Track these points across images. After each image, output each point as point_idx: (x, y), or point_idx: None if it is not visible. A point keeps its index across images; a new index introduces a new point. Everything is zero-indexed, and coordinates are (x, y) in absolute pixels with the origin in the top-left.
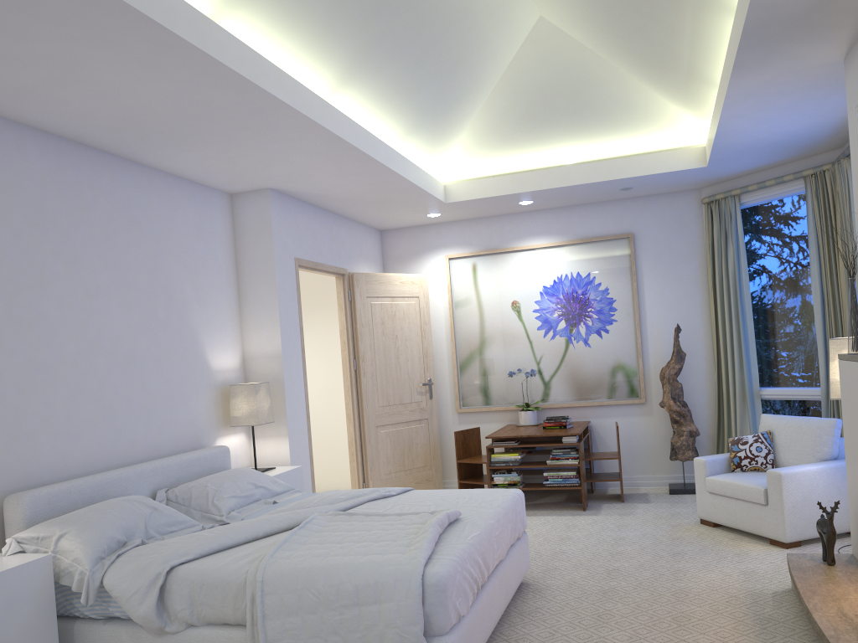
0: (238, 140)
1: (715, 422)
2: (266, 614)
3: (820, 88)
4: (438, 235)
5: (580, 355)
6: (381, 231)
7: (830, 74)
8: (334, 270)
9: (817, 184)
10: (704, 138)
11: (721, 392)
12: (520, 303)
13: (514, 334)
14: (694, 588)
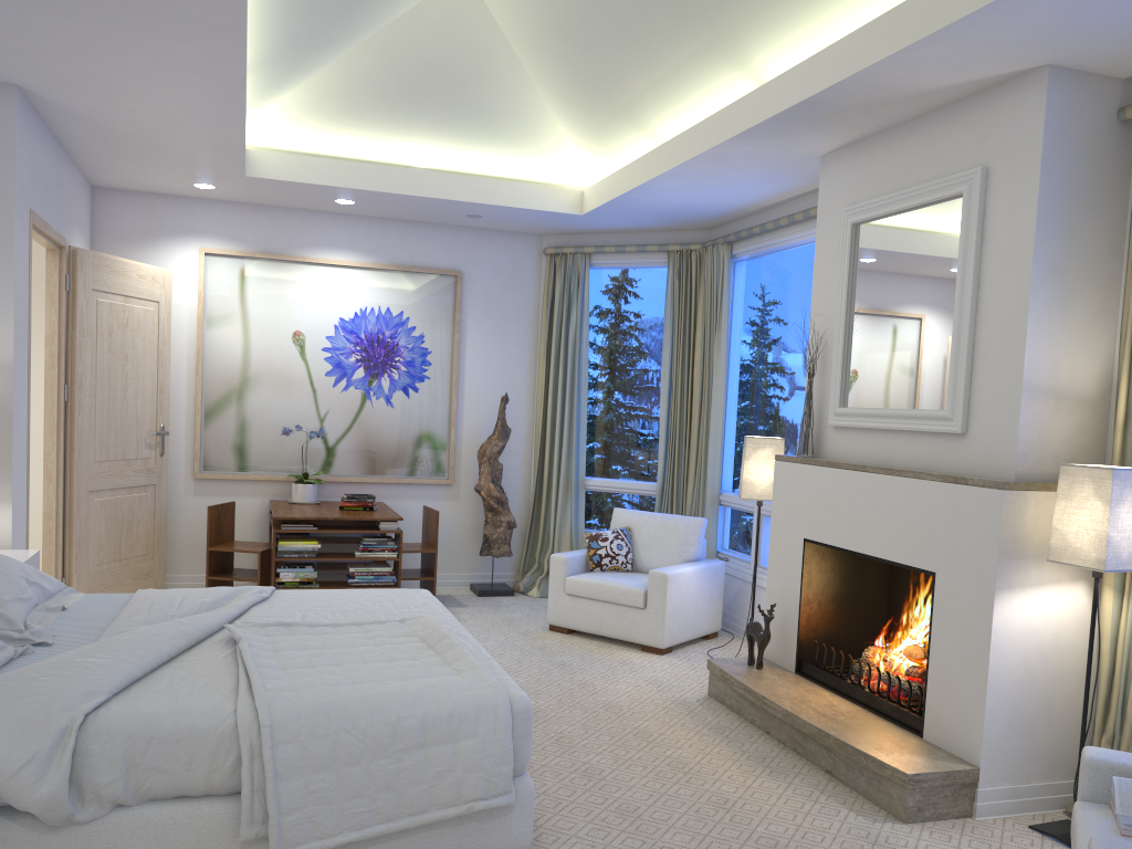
0: (85, 7)
1: (530, 512)
2: (279, 773)
3: (773, 173)
4: (191, 216)
5: (379, 416)
6: (93, 188)
7: (797, 164)
8: (58, 239)
9: (682, 263)
10: (579, 180)
11: (538, 478)
12: (306, 336)
13: (292, 377)
14: (619, 701)
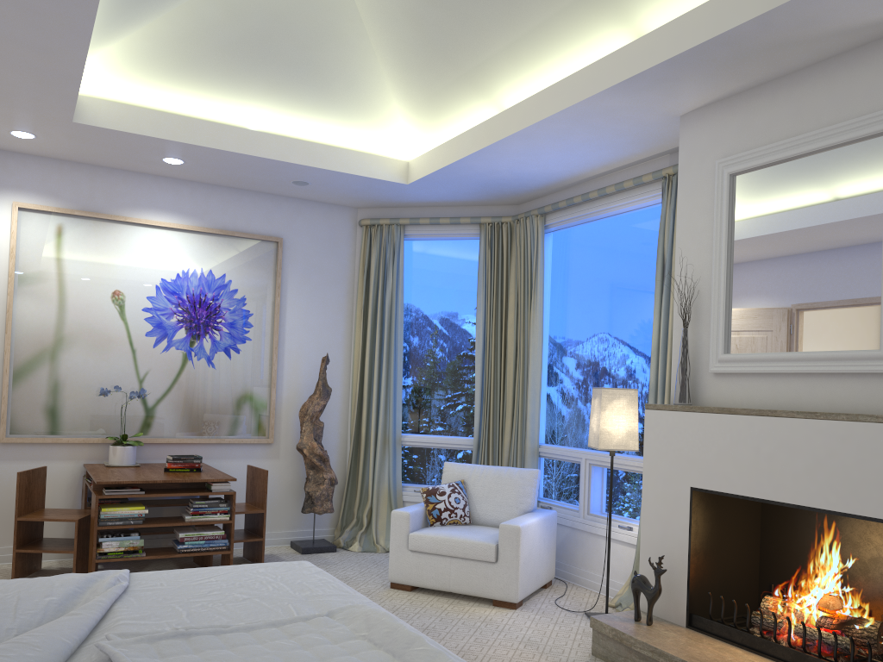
0: None
1: (348, 469)
2: None
3: (620, 136)
4: (4, 169)
5: (200, 376)
6: None
7: (651, 125)
8: None
9: (493, 234)
10: (402, 153)
11: (355, 435)
12: (126, 295)
13: (110, 337)
14: None
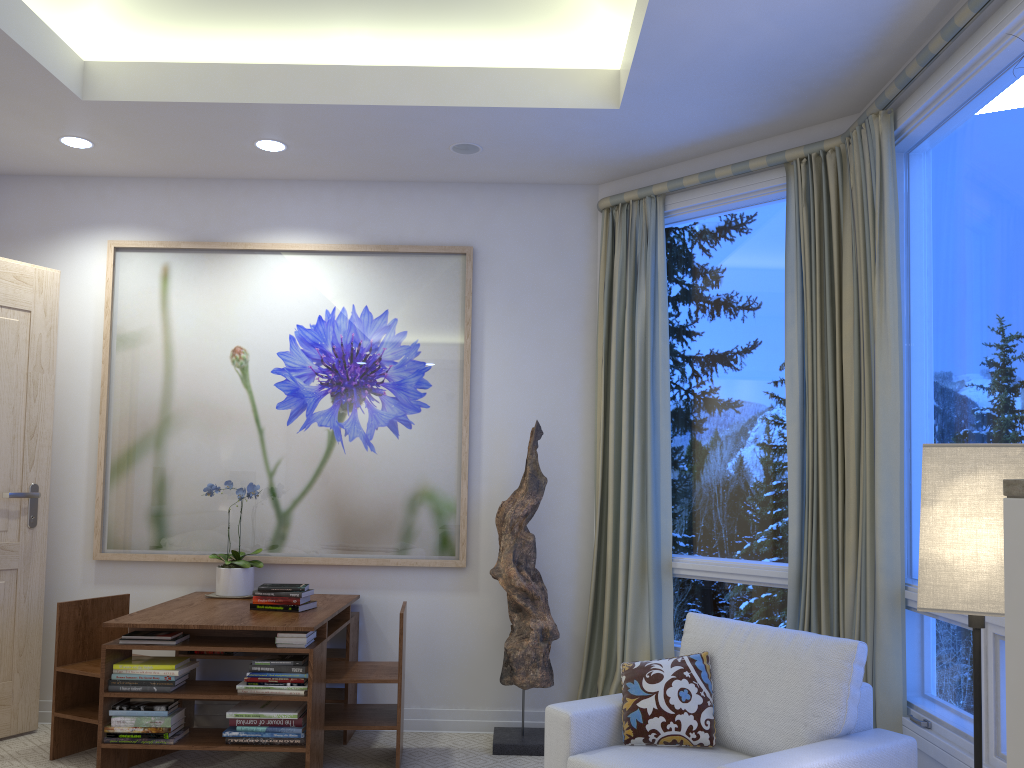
0: None
1: (589, 613)
2: None
3: None
4: (100, 200)
5: (353, 465)
6: None
7: None
8: None
9: (810, 176)
10: (617, 61)
11: (602, 557)
12: (249, 353)
13: (229, 412)
14: None
